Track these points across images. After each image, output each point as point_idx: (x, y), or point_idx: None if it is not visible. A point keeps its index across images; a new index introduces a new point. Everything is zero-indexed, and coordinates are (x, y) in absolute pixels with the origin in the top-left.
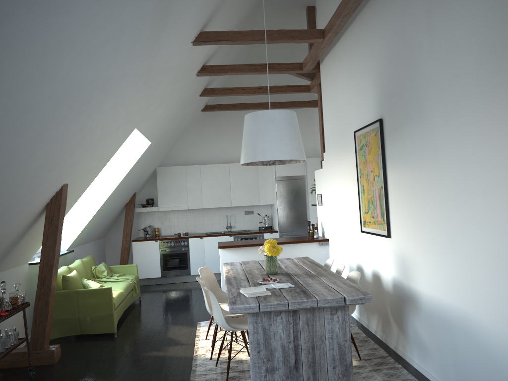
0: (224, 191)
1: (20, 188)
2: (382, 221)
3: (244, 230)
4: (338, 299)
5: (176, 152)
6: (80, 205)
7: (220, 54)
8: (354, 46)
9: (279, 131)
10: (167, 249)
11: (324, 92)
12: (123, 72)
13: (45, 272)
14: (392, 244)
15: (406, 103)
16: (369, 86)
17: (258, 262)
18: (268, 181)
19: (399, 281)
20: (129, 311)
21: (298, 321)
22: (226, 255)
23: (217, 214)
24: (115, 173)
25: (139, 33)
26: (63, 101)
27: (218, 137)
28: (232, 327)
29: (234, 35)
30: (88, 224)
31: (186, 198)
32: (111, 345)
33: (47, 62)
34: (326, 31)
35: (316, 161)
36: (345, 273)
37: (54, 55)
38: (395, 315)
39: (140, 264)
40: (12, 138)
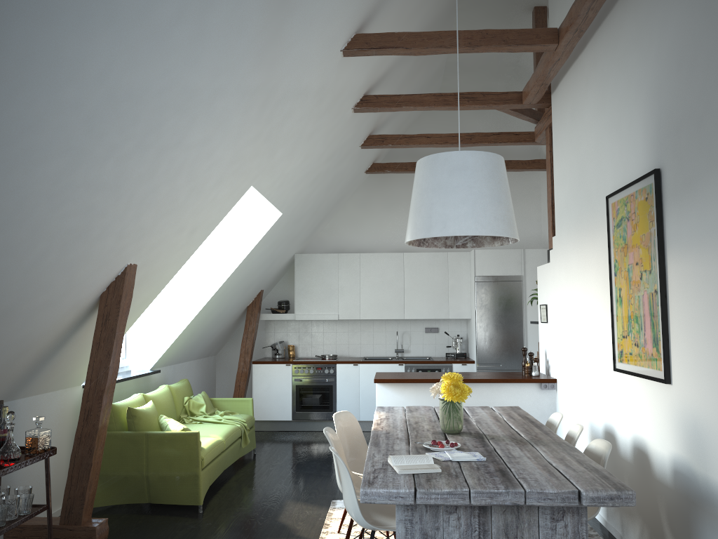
0: (395, 294)
1: (43, 263)
2: (655, 353)
3: (423, 357)
4: (566, 495)
5: (326, 233)
6: (173, 303)
7: (393, 81)
8: (611, 52)
9: (472, 186)
10: (303, 378)
11: (557, 137)
12: (217, 83)
13: (91, 400)
14: (674, 396)
15: (710, 135)
16: (637, 114)
17: (433, 409)
18: (463, 282)
19: (686, 466)
20: (233, 471)
21: (489, 526)
22: (386, 394)
23: (383, 329)
24: (227, 257)
25: (241, 16)
26: (106, 120)
27: (390, 213)
28: (374, 522)
29: (409, 40)
30: (184, 333)
31: (336, 302)
32: (190, 526)
33: (59, 40)
34: (563, 30)
35: (541, 255)
36: (583, 439)
37: (73, 29)
38: (676, 529)
39: (262, 398)
40: (10, 173)
